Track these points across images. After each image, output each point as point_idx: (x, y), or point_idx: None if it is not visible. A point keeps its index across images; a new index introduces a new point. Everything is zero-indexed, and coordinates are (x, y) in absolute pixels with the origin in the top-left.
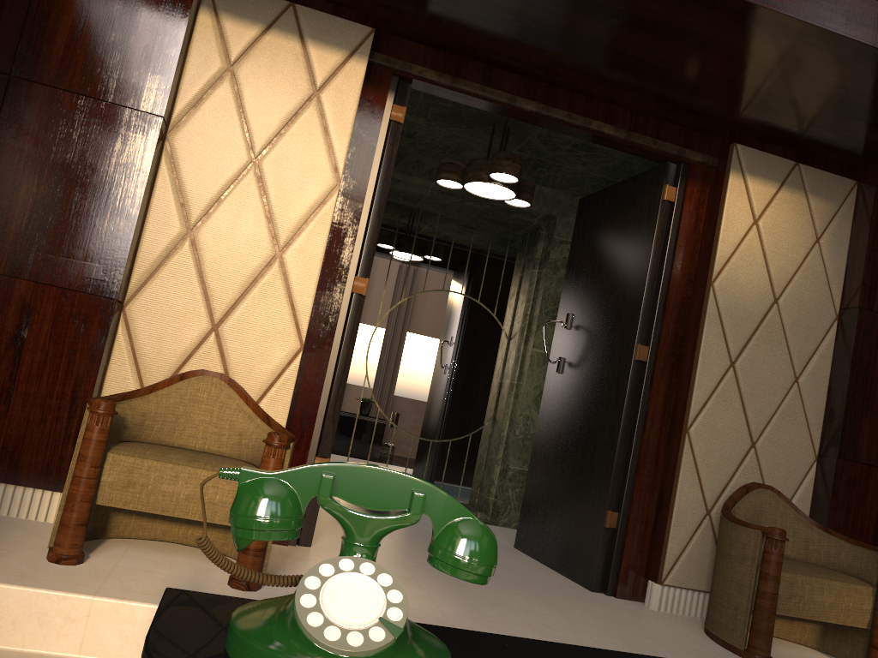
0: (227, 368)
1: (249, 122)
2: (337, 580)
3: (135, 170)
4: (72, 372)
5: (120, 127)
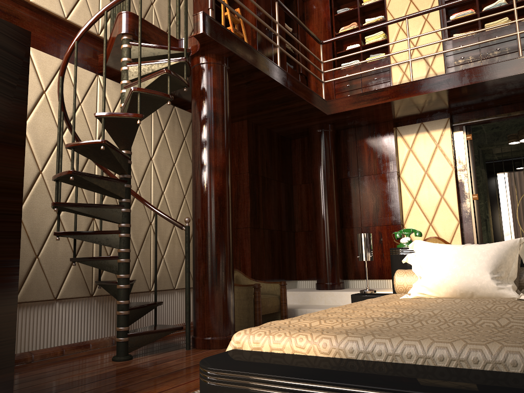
0: (438, 235)
1: (420, 162)
2: (403, 238)
3: (394, 188)
4: (395, 246)
5: (387, 178)
